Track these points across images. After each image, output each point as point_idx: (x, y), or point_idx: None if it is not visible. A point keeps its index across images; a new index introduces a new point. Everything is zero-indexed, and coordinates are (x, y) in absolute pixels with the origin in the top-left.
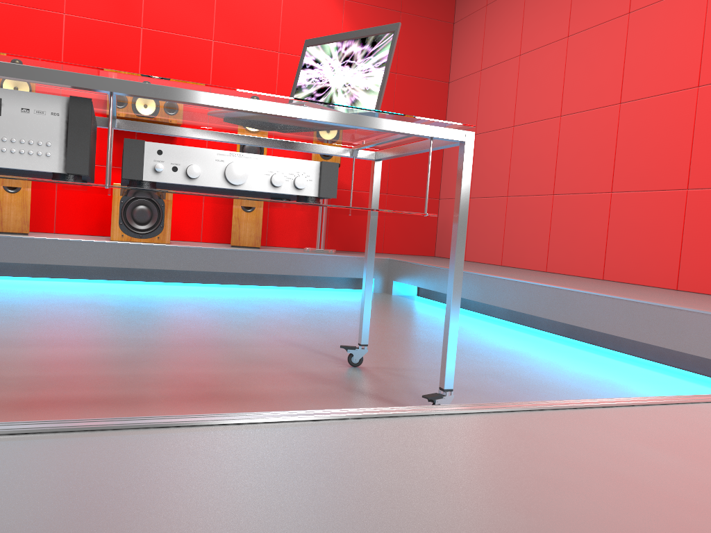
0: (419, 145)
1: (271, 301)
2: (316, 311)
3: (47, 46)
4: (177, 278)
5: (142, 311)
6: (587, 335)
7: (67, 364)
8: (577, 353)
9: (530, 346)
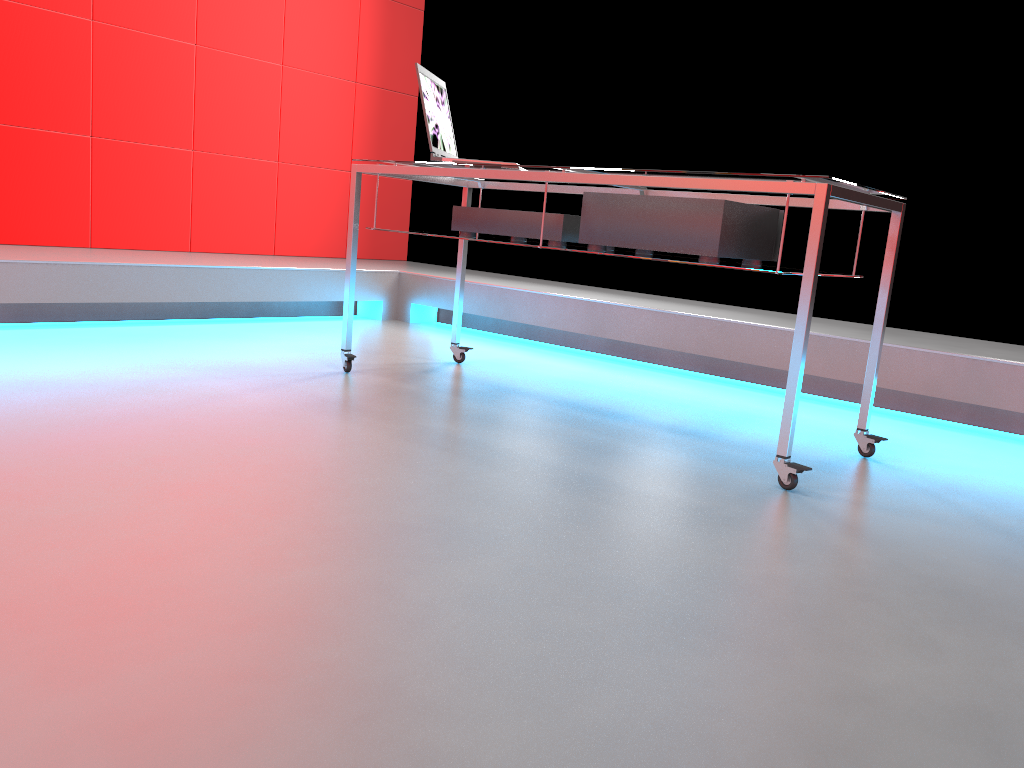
0: (428, 177)
1: None
2: None
3: None
4: None
5: (116, 460)
6: (50, 313)
7: (525, 428)
8: (139, 329)
9: (120, 335)
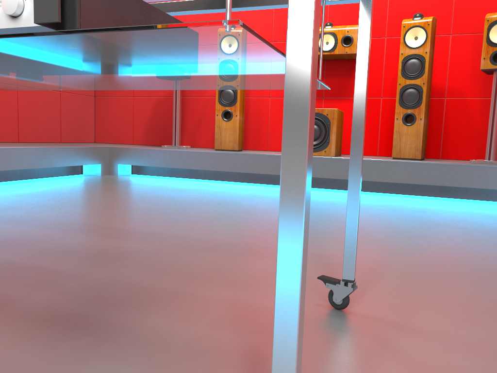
0: None
1: (399, 211)
2: (432, 224)
3: (263, 13)
4: (341, 186)
5: (250, 212)
6: None
7: (64, 253)
8: None
9: None
